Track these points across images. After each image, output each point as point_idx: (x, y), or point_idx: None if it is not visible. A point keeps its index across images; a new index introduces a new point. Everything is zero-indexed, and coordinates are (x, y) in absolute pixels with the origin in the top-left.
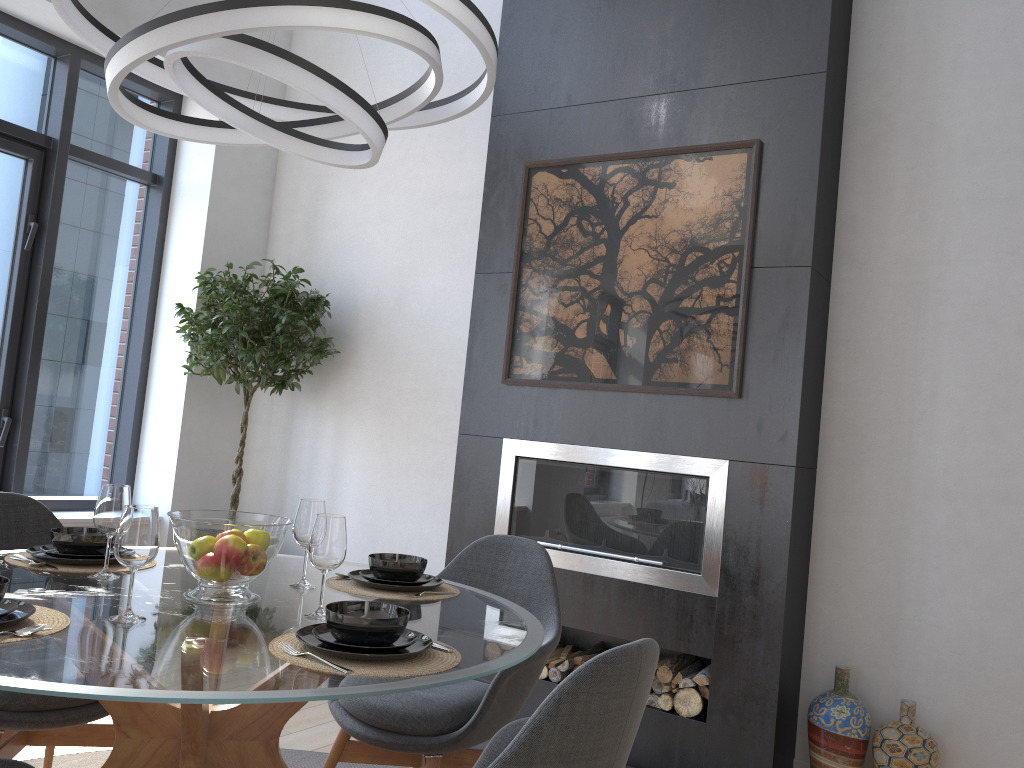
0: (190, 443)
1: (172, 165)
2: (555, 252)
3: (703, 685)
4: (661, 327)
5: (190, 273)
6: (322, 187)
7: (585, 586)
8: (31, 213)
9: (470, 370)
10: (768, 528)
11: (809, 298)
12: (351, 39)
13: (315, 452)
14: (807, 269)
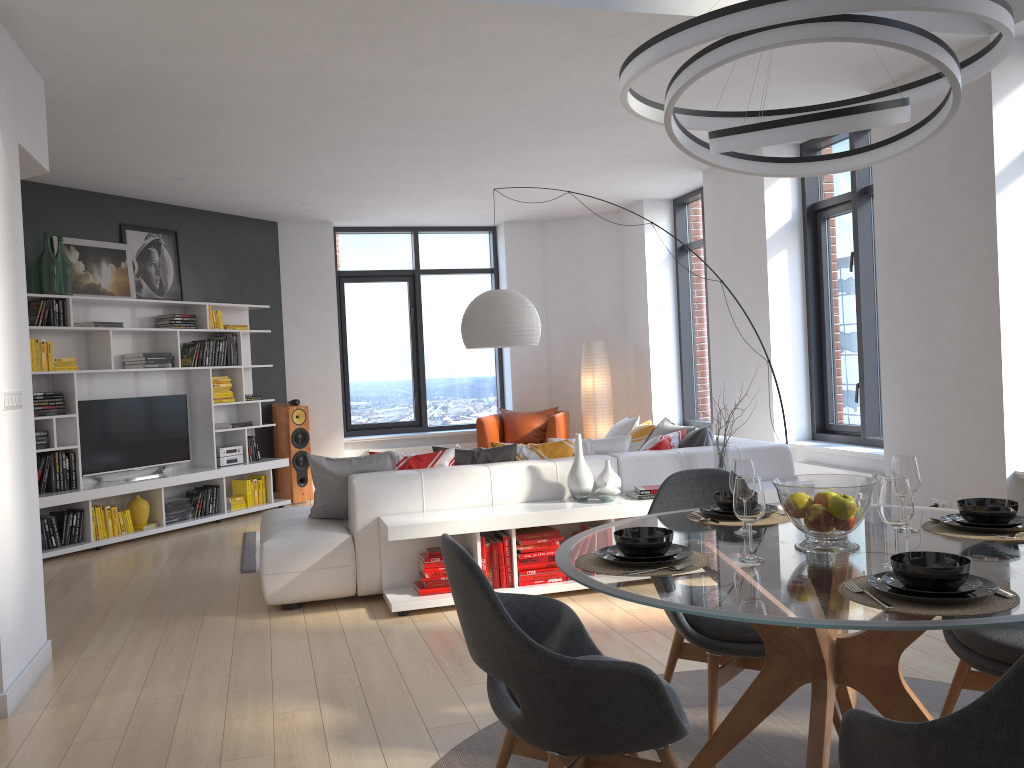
0: None
1: None
2: None
3: None
4: None
5: None
6: None
7: None
8: None
9: None
10: None
11: None
12: None
13: None
14: None
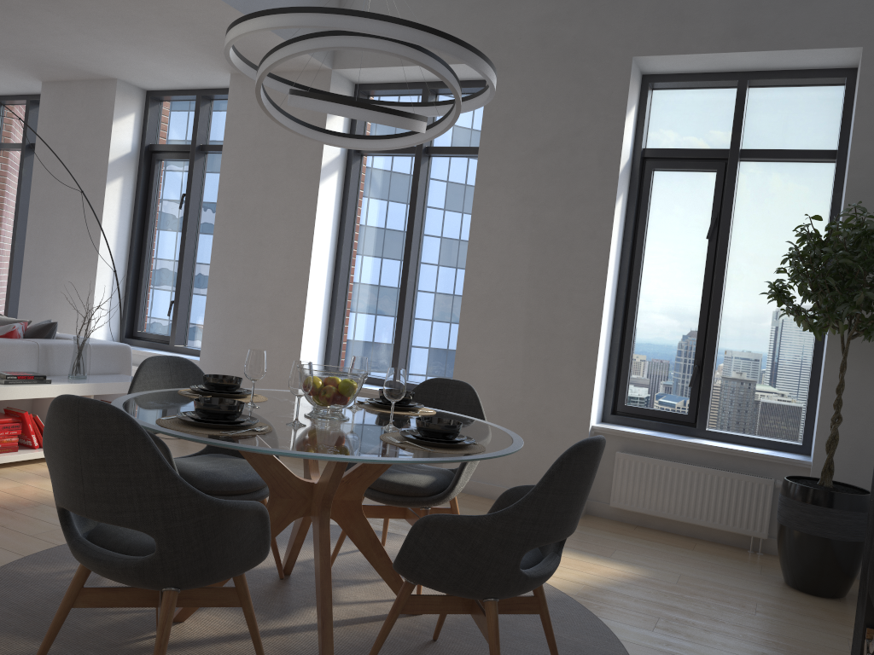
0: (834, 394)
1: (846, 137)
2: None
3: None
4: None
5: None
6: None
7: None
8: (715, 211)
9: None
10: None
11: None
12: None
13: None
14: None
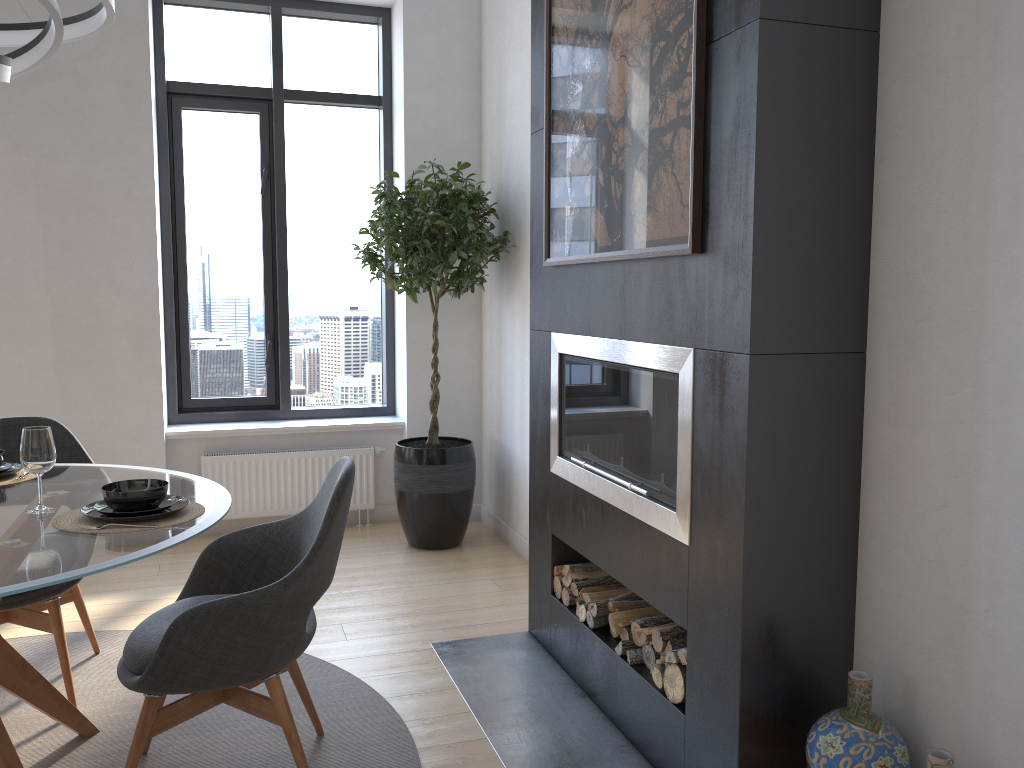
0: (418, 352)
1: (389, 83)
2: (568, 88)
3: (684, 664)
4: (636, 164)
5: (401, 187)
6: (502, 67)
7: (602, 516)
8: (265, 161)
9: (532, 253)
10: (727, 450)
11: (760, 74)
12: None
13: (512, 354)
14: (755, 25)
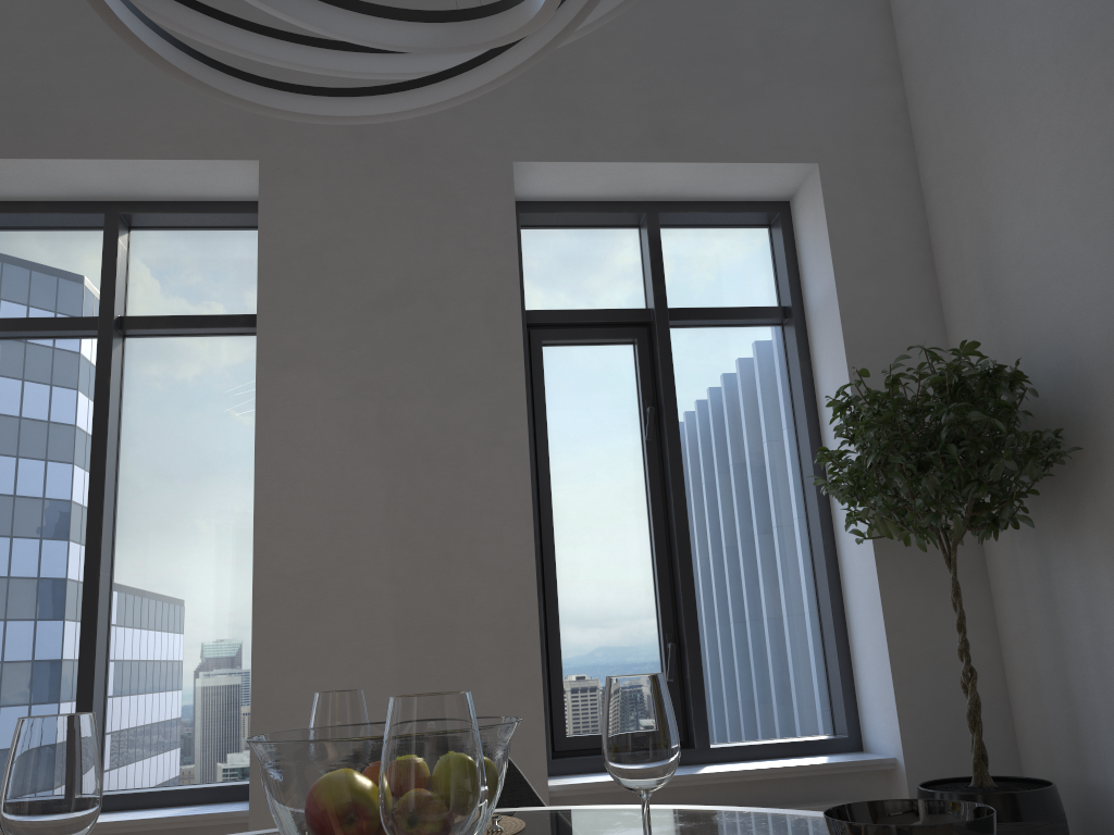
0: (905, 642)
1: (797, 287)
2: None
3: None
4: None
5: None
6: (986, 222)
7: None
8: (647, 398)
9: None
10: None
11: None
12: (961, 10)
13: (1097, 624)
14: None
